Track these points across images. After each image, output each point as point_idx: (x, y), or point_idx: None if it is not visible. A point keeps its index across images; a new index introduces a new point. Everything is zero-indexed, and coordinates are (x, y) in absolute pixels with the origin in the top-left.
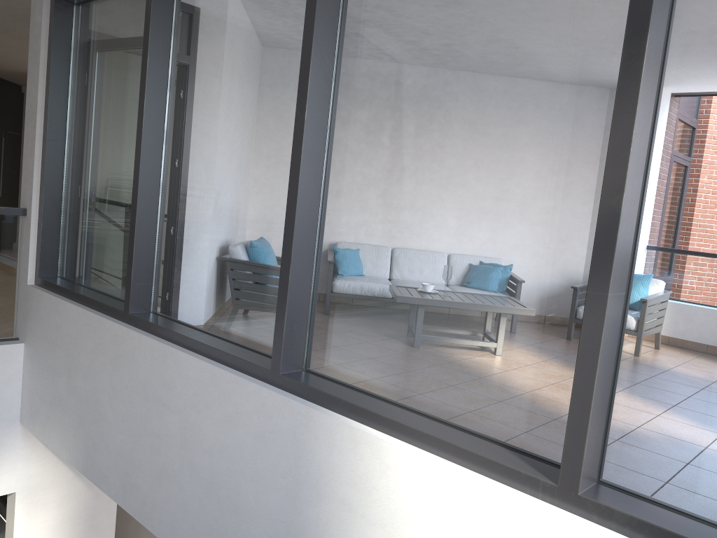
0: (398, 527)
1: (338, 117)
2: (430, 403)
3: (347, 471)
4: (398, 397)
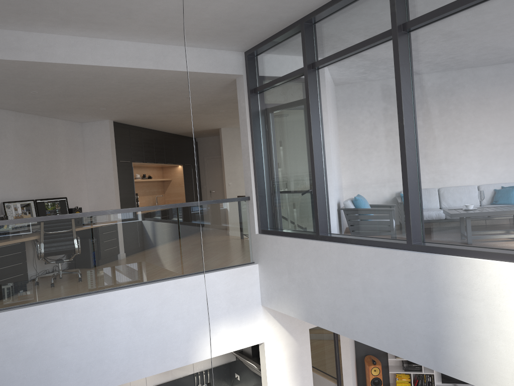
0: (491, 298)
1: (418, 120)
2: (494, 241)
3: (458, 279)
4: (476, 243)
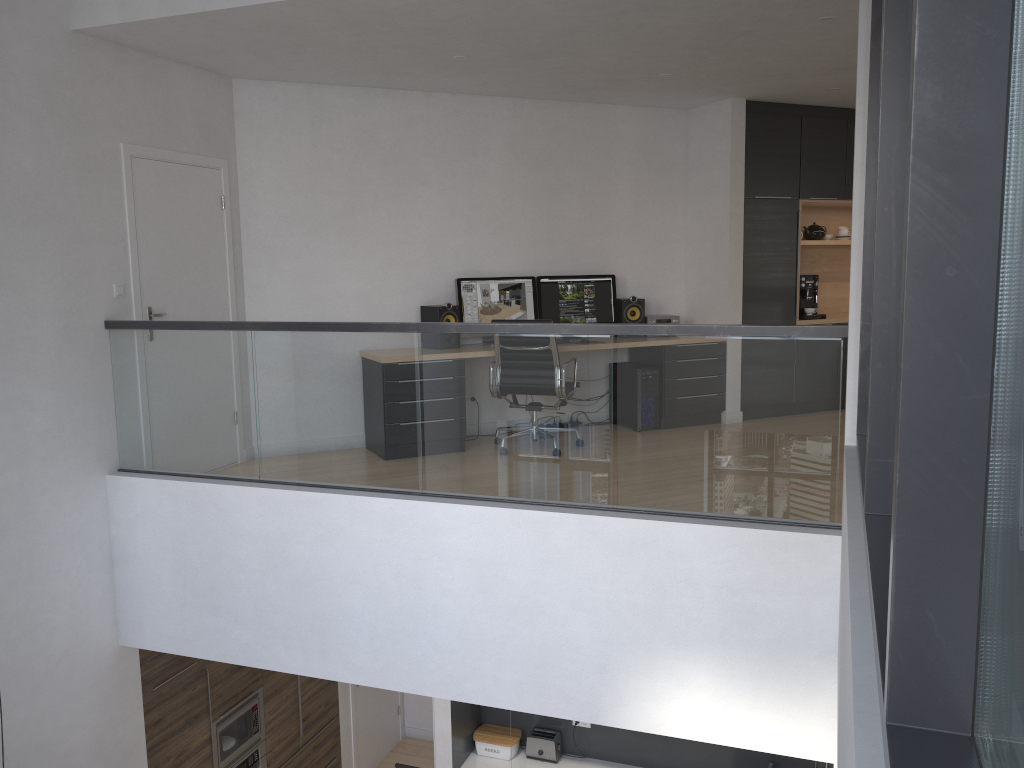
0: None
1: (1021, 16)
2: None
3: None
4: None
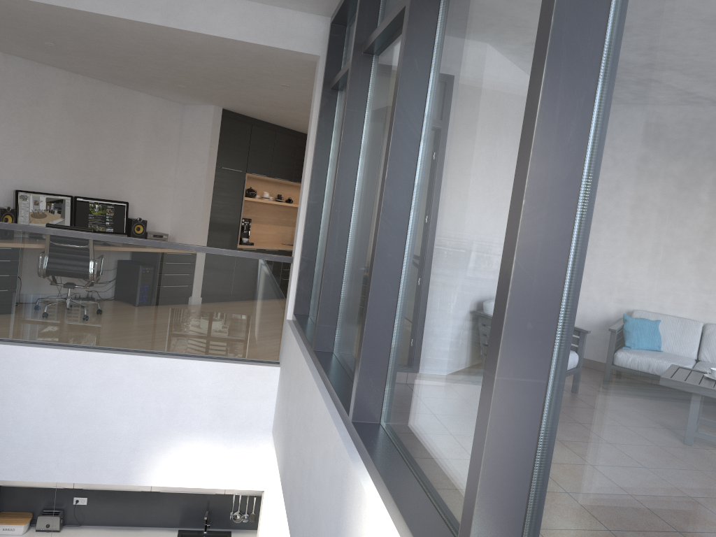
0: None
1: (419, 175)
2: (430, 479)
3: (355, 529)
4: (416, 466)
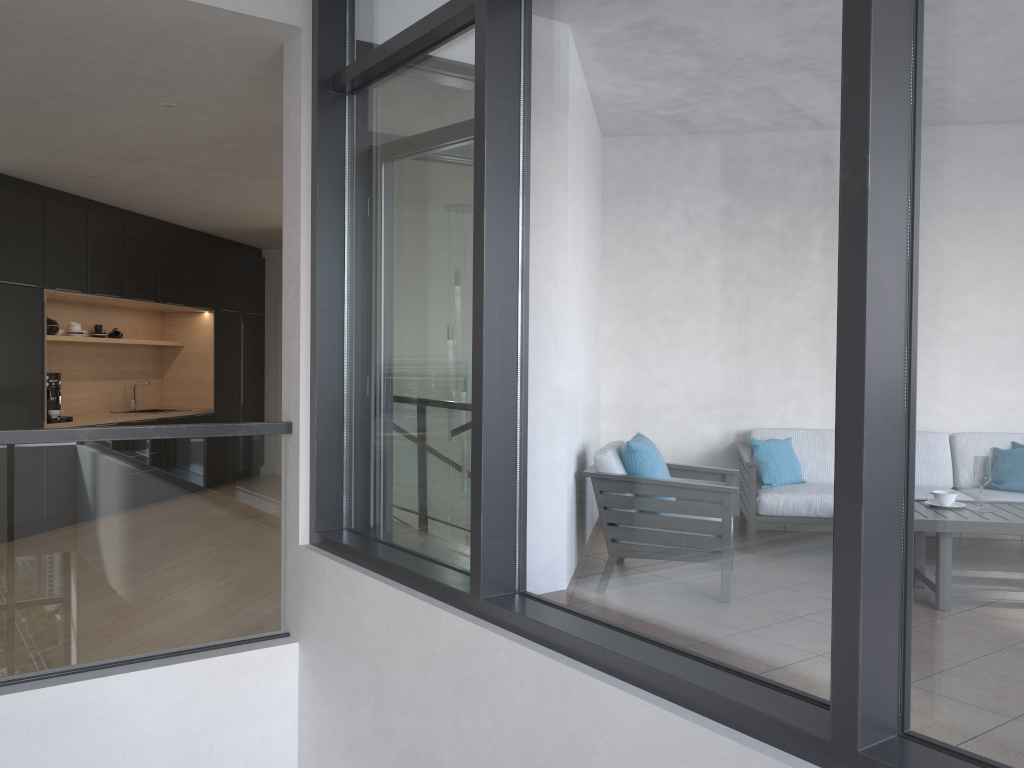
0: None
1: (936, 173)
2: None
3: None
4: None
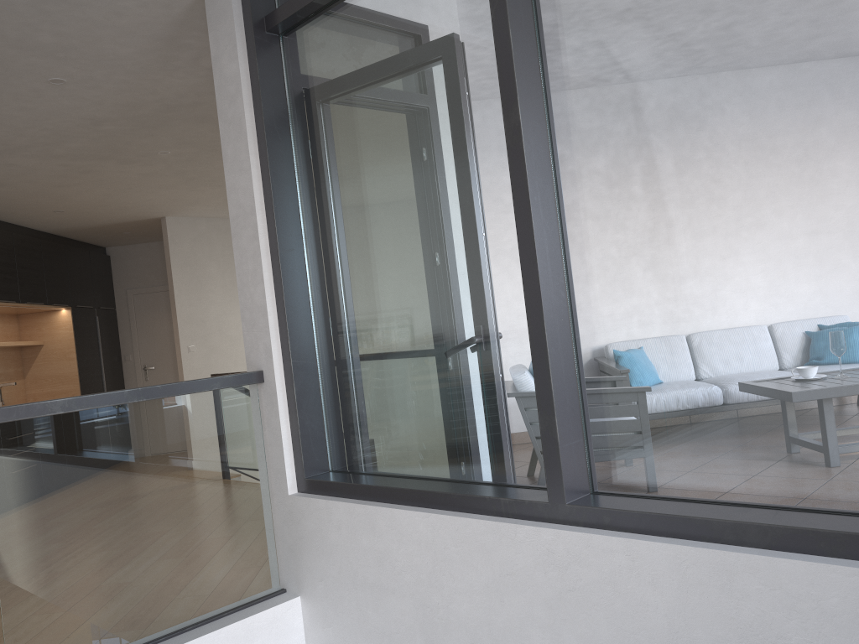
0: None
1: None
2: None
3: None
4: None
